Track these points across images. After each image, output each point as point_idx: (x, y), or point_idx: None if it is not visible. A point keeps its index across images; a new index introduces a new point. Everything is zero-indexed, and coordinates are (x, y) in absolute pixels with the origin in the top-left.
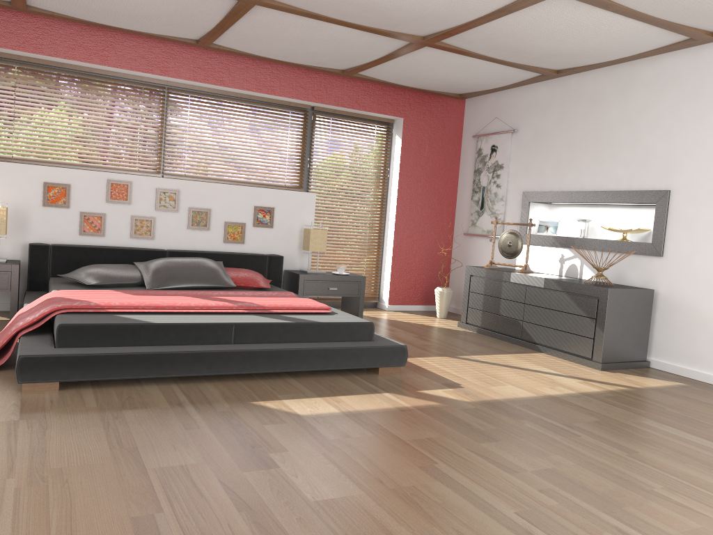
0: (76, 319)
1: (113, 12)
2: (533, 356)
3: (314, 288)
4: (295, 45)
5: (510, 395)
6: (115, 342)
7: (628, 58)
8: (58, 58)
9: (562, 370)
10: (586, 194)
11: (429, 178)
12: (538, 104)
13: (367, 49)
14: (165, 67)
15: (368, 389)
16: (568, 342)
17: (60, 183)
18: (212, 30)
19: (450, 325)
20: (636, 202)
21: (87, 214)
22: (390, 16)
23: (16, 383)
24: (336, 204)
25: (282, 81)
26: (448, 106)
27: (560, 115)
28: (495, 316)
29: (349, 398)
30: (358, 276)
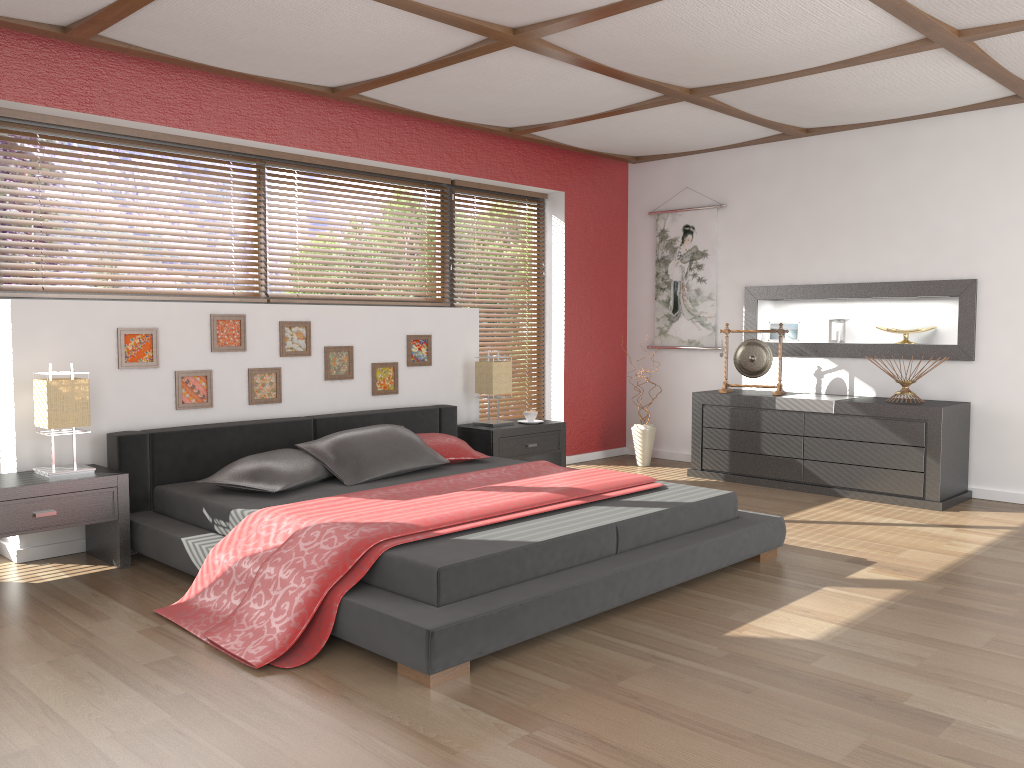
0: (433, 555)
1: (265, 50)
2: (844, 504)
3: (510, 448)
4: (504, 99)
5: (937, 562)
6: (501, 581)
7: (918, 116)
8: (116, 118)
9: (911, 518)
10: (850, 287)
11: (597, 274)
12: (757, 170)
13: (599, 103)
14: (271, 129)
15: (795, 585)
16: (883, 480)
17: (142, 328)
18: (388, 77)
19: (676, 475)
20: (929, 295)
21: (186, 374)
22: (700, 66)
23: (386, 675)
24: (489, 320)
25: (423, 146)
26: (610, 172)
27: (796, 185)
28: (753, 456)
29: (805, 603)
30: (557, 423)
